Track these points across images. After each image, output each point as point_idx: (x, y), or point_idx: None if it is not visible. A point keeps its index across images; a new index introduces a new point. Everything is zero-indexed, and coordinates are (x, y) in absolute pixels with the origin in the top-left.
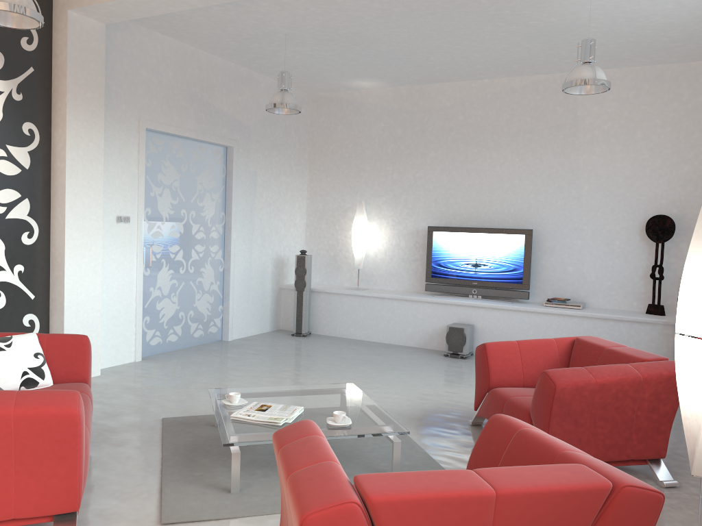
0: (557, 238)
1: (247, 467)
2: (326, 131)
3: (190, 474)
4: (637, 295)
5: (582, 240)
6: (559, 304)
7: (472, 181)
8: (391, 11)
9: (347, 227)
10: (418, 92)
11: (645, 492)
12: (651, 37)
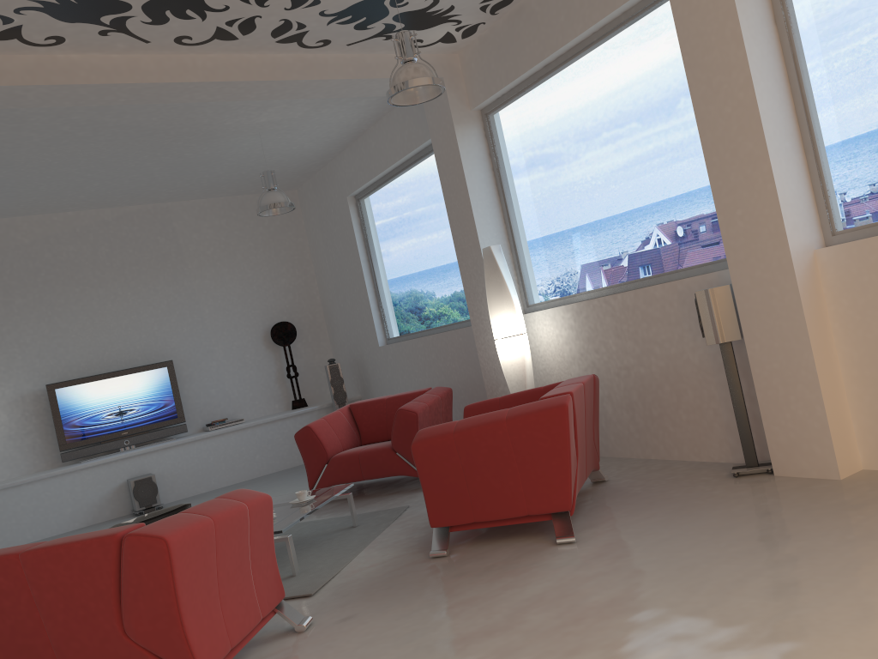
0: (192, 364)
1: None
2: None
3: None
4: (277, 398)
5: (217, 360)
6: (224, 424)
7: (83, 324)
8: (71, 135)
9: None
10: None
11: (597, 376)
12: (258, 171)
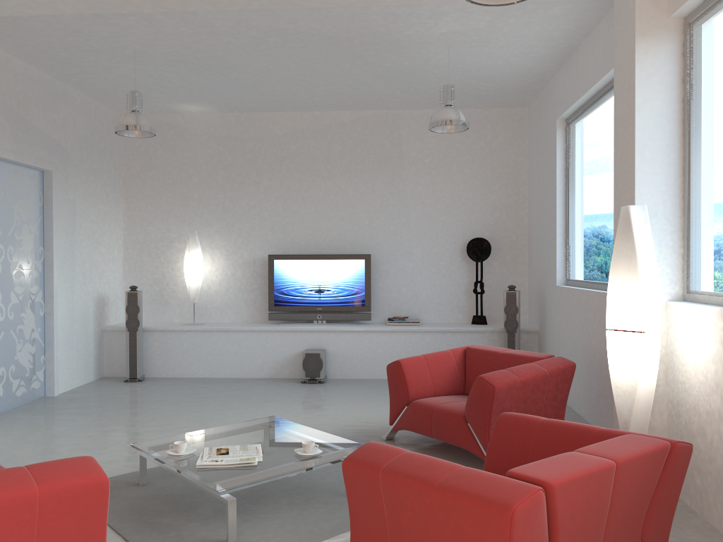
0: (391, 261)
1: (219, 517)
2: (144, 155)
3: (164, 536)
4: (462, 309)
5: (413, 262)
6: (400, 322)
7: (308, 209)
8: (263, 41)
9: (174, 259)
10: (248, 119)
11: (685, 445)
12: (473, 86)
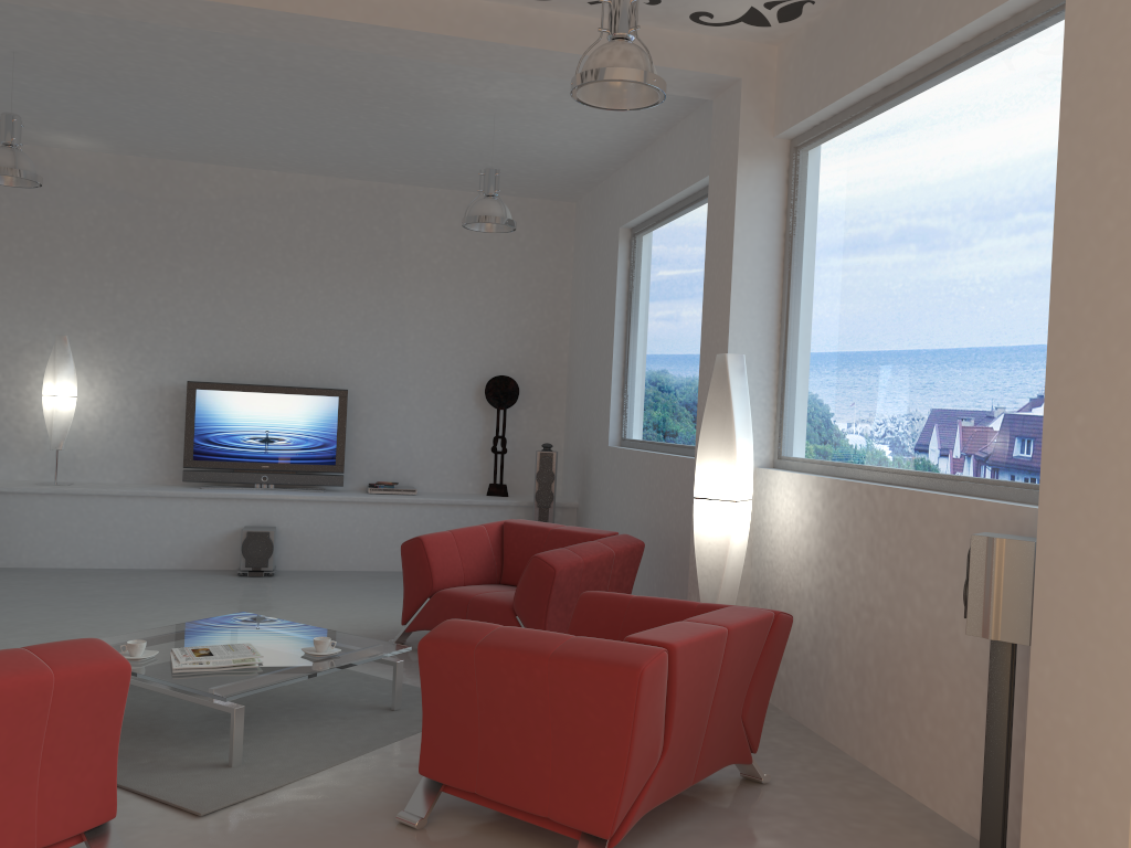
0: (376, 401)
1: (202, 739)
2: None
3: (134, 764)
4: (474, 474)
5: (408, 404)
6: (388, 490)
7: (254, 316)
8: (233, 70)
9: (22, 379)
10: (163, 170)
11: (787, 616)
12: (512, 167)
